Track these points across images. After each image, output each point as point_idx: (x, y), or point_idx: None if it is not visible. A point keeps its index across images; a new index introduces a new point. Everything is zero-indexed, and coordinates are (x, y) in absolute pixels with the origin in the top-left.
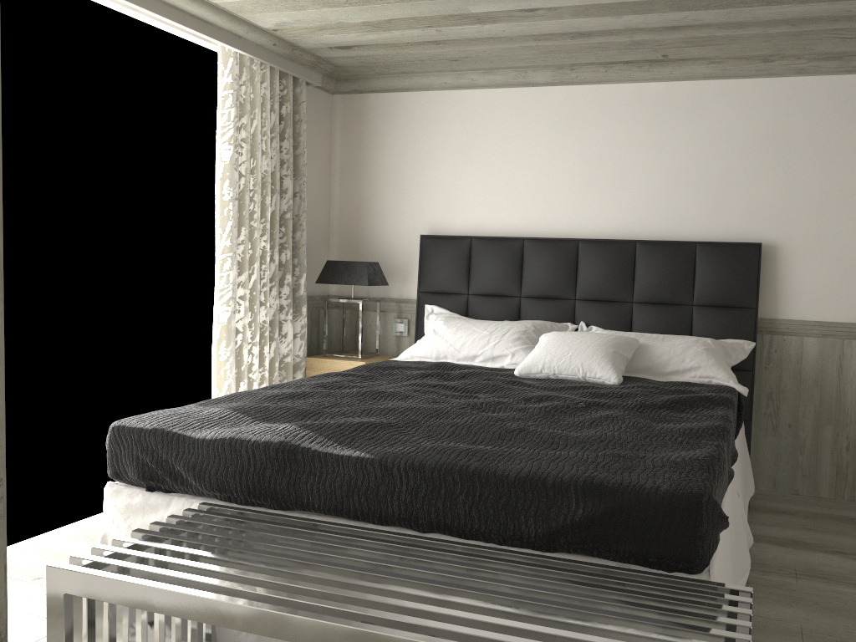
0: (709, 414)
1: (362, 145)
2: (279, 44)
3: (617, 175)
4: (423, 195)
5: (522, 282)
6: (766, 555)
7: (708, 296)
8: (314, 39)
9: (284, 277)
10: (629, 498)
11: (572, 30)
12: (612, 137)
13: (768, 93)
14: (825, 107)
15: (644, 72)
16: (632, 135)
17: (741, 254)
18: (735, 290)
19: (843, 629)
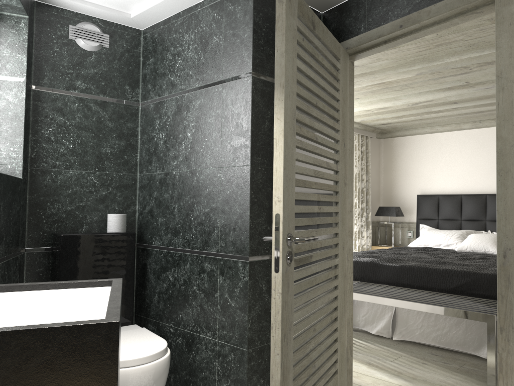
0: None
1: (392, 158)
2: (361, 126)
3: None
4: (417, 178)
5: (461, 213)
6: None
7: None
8: (374, 123)
9: (363, 213)
10: (478, 276)
11: (474, 111)
12: None
13: None
14: None
15: None
16: None
17: None
18: None
19: None
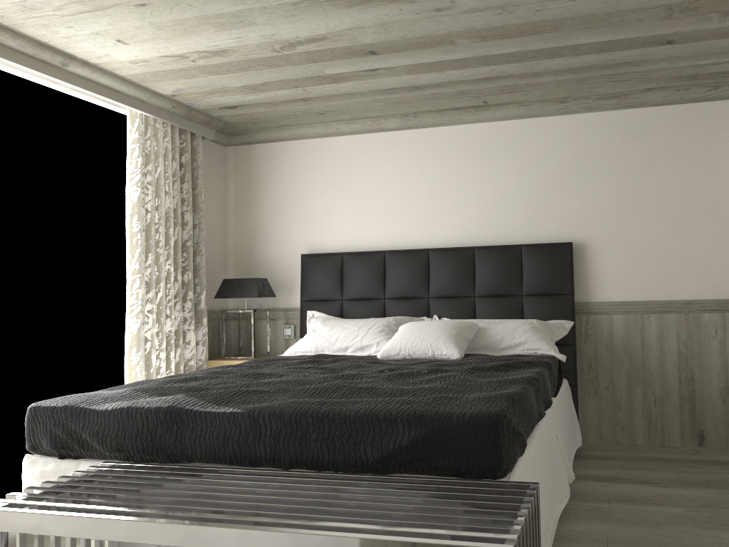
0: (526, 371)
1: (251, 185)
2: (177, 107)
3: (456, 197)
4: (302, 222)
5: (385, 286)
6: (587, 489)
7: (534, 287)
8: (206, 102)
9: (187, 293)
10: (443, 423)
11: (408, 84)
12: (450, 167)
13: (567, 126)
14: (611, 134)
15: (471, 115)
16: (466, 165)
17: (557, 252)
18: (554, 280)
19: (641, 535)
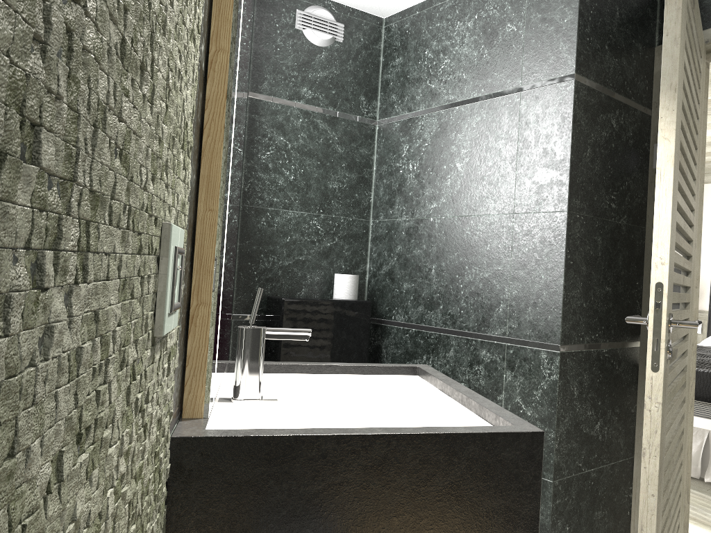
0: None
1: None
2: None
3: None
4: None
5: None
6: None
7: None
8: None
9: None
10: None
11: None
12: None
13: None
14: None
15: None
16: None
17: None
18: None
19: None
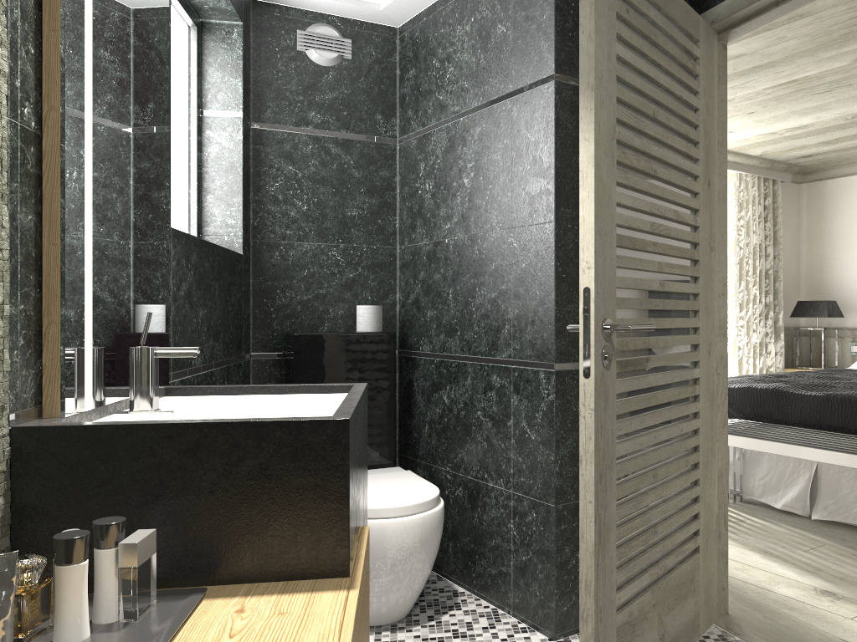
0: None
1: (822, 217)
2: (763, 162)
3: None
4: None
5: None
6: None
7: None
8: (786, 155)
9: (768, 313)
10: None
11: None
12: None
13: None
14: None
15: None
16: None
17: None
18: None
19: None
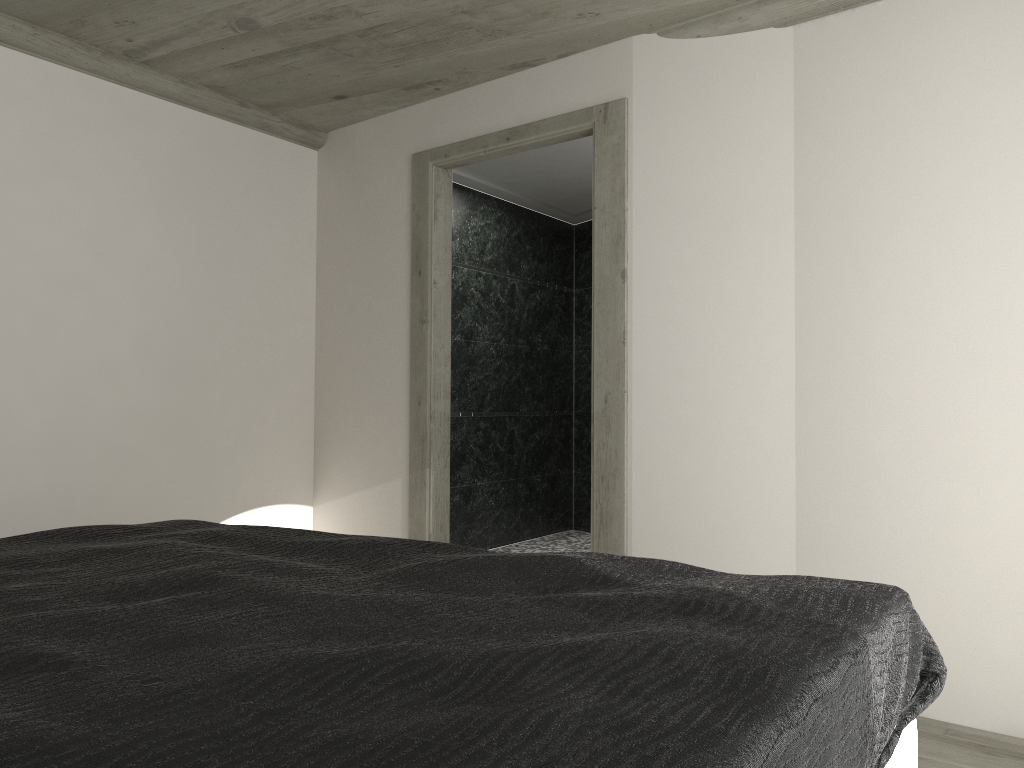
0: None
1: None
2: None
3: None
4: None
5: None
6: None
7: None
8: None
9: None
10: None
11: None
12: None
13: None
14: None
15: None
16: None
17: None
18: None
19: None
